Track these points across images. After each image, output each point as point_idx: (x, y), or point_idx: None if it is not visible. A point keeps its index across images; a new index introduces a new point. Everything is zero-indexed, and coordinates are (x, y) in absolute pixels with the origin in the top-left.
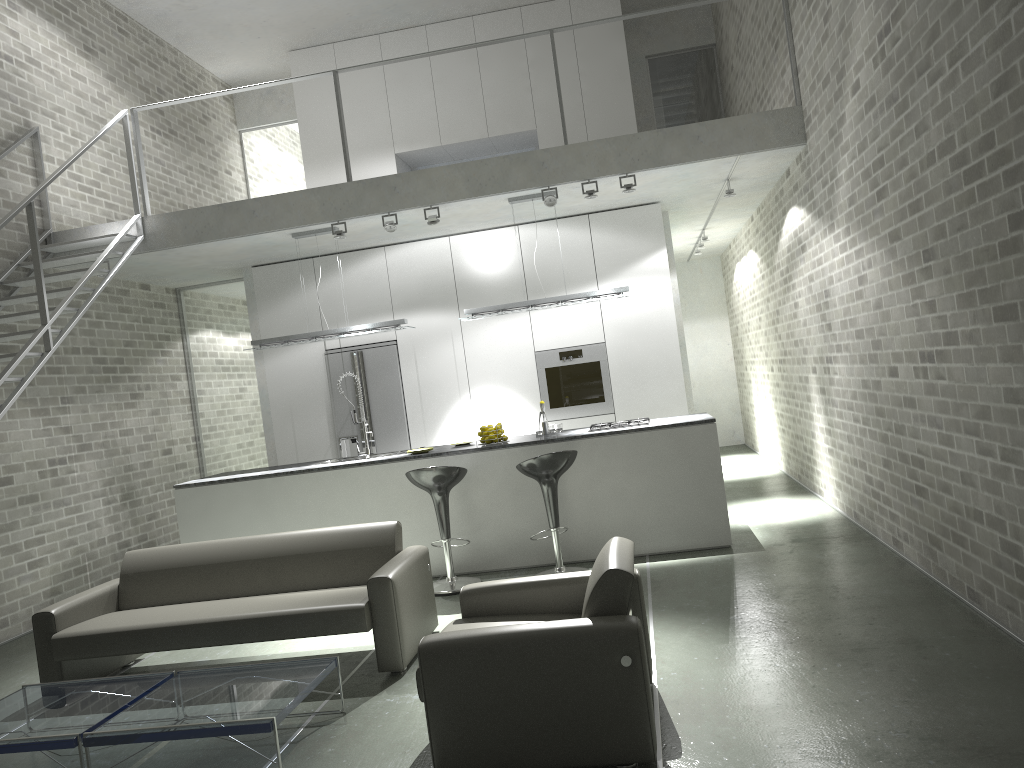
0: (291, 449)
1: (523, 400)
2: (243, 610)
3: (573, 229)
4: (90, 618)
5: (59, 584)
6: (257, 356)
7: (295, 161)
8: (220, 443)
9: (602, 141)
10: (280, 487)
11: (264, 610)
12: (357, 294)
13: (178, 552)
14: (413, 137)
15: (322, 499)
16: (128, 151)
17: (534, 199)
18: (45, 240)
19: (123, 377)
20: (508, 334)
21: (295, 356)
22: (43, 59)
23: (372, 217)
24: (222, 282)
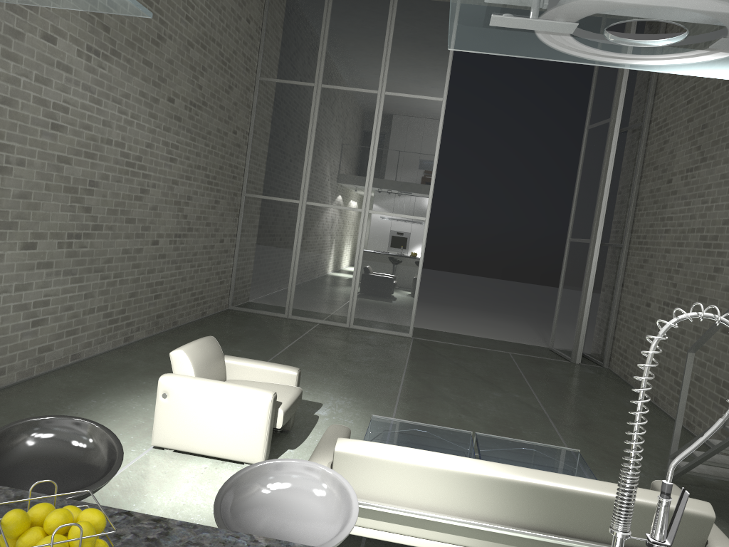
0: None
1: None
2: None
3: None
4: None
5: None
6: None
7: None
8: None
9: None
10: None
11: None
12: None
13: None
14: None
15: None
16: None
17: None
18: None
19: None
20: None
21: None
22: None
23: None
24: None
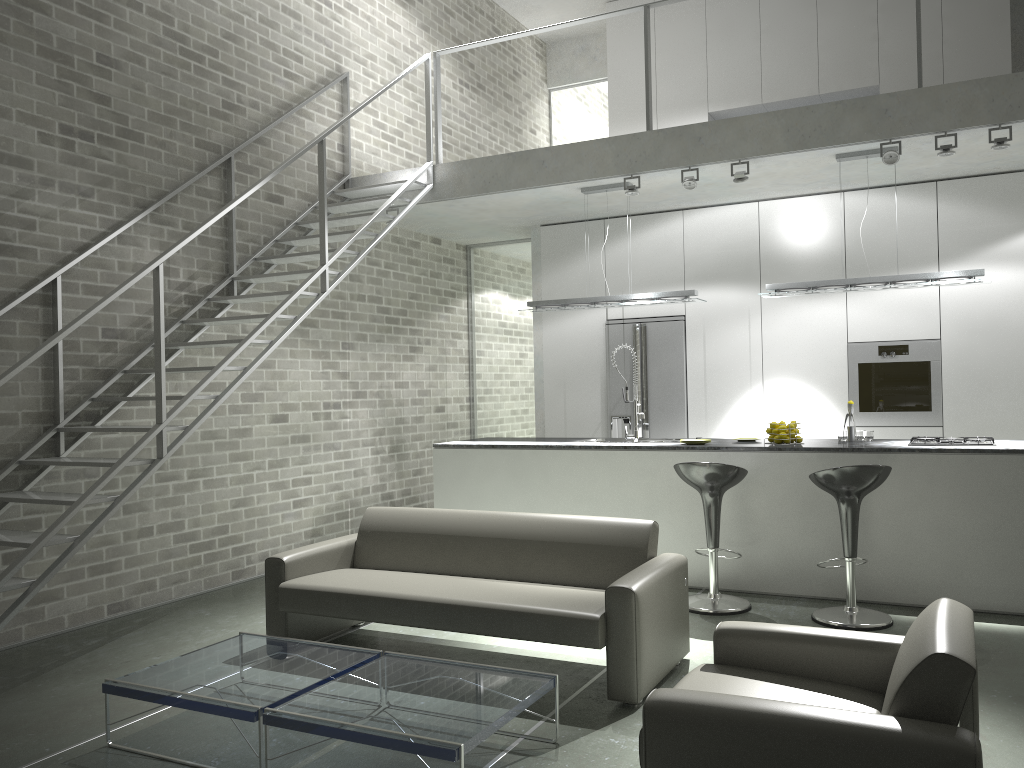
0: (560, 422)
1: (826, 398)
2: (466, 595)
3: (914, 199)
4: (322, 571)
5: (320, 526)
6: (536, 320)
7: (601, 122)
8: (492, 407)
9: (970, 83)
10: (537, 461)
11: (487, 600)
12: (647, 261)
13: (416, 516)
14: (730, 94)
15: (580, 480)
16: (427, 96)
17: (869, 156)
18: (343, 185)
19: (404, 329)
20: (817, 319)
21: (574, 324)
22: (361, 5)
23: (670, 172)
24: (511, 241)
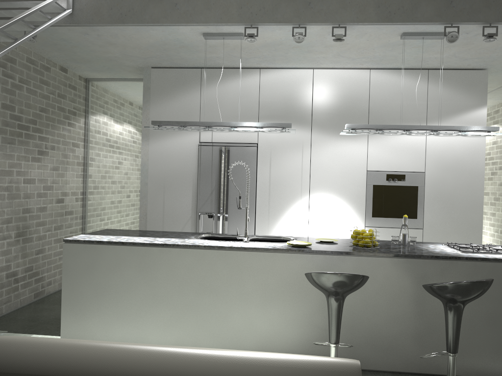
0: (159, 215)
1: (351, 207)
2: None
3: (414, 79)
4: None
5: None
6: (144, 138)
7: None
8: (101, 200)
9: None
10: (165, 257)
11: None
12: (232, 102)
13: (62, 353)
14: None
15: (203, 275)
16: None
17: (424, 38)
18: None
19: (34, 136)
20: (348, 153)
21: (174, 143)
22: None
23: (280, 28)
24: (122, 79)
